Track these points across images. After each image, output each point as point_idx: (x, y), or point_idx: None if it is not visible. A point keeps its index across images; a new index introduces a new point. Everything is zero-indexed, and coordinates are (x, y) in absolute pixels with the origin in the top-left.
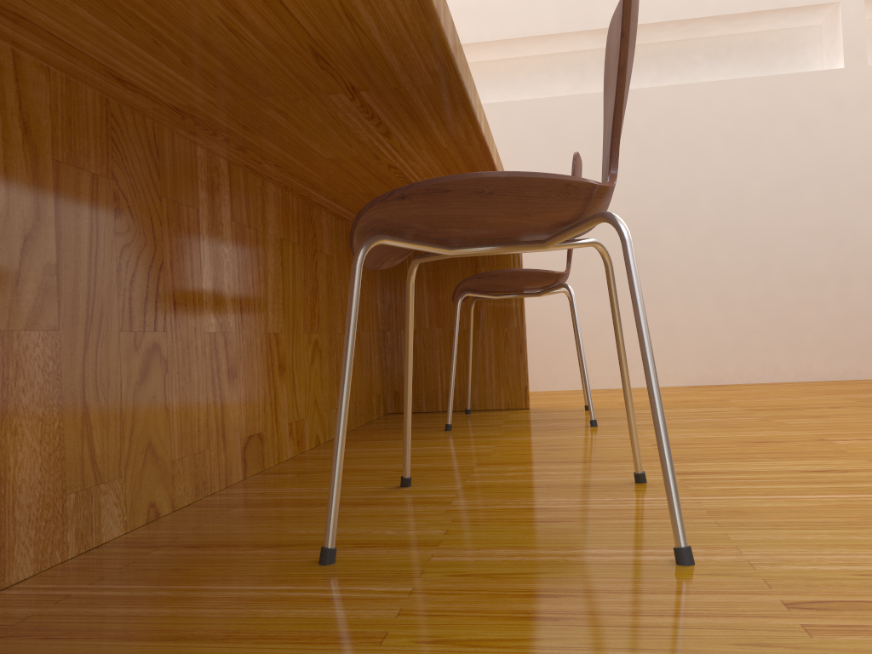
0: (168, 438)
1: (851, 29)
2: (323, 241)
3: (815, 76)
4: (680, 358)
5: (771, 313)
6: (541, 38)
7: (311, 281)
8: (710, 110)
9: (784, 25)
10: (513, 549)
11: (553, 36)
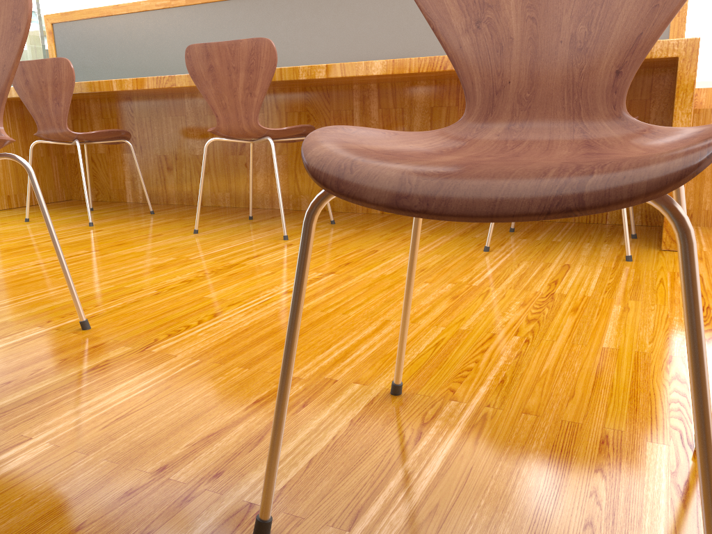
0: None
1: None
2: None
3: None
4: None
5: None
6: None
7: None
8: None
9: None
10: (233, 227)
11: None
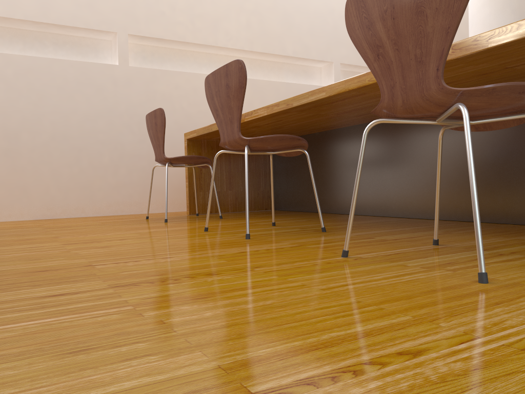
0: None
1: (122, 47)
2: None
3: (105, 66)
4: (31, 205)
5: (81, 182)
6: None
7: None
8: (50, 73)
9: (93, 37)
10: None
11: None
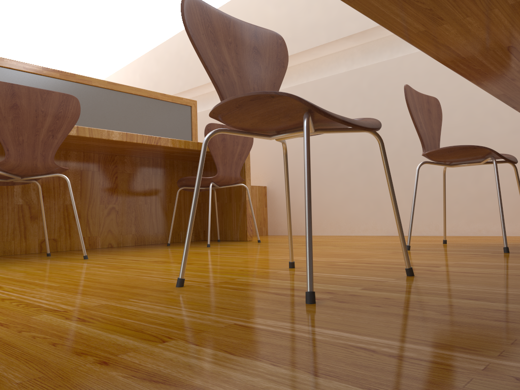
0: None
1: None
2: (125, 168)
3: None
4: (384, 219)
5: (433, 193)
6: (321, 47)
7: (110, 184)
8: (400, 73)
9: None
10: None
11: (325, 44)
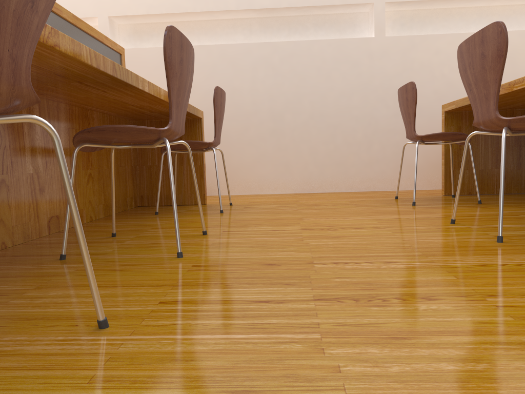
0: (10, 217)
1: (378, 17)
2: (94, 126)
3: (360, 40)
4: (292, 180)
5: (335, 158)
6: (227, 11)
7: None
8: (310, 55)
9: (351, 11)
10: (130, 255)
11: (233, 11)
